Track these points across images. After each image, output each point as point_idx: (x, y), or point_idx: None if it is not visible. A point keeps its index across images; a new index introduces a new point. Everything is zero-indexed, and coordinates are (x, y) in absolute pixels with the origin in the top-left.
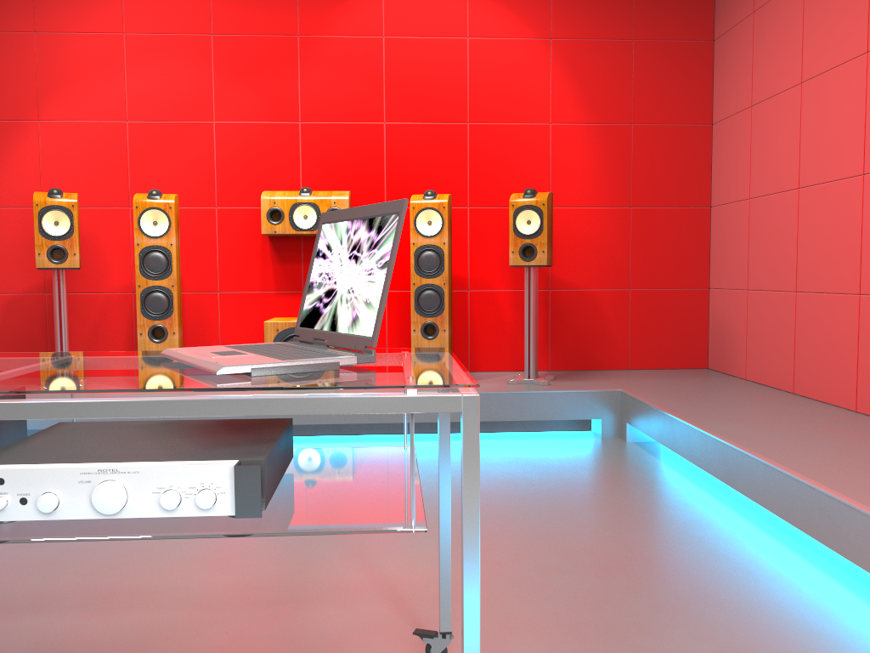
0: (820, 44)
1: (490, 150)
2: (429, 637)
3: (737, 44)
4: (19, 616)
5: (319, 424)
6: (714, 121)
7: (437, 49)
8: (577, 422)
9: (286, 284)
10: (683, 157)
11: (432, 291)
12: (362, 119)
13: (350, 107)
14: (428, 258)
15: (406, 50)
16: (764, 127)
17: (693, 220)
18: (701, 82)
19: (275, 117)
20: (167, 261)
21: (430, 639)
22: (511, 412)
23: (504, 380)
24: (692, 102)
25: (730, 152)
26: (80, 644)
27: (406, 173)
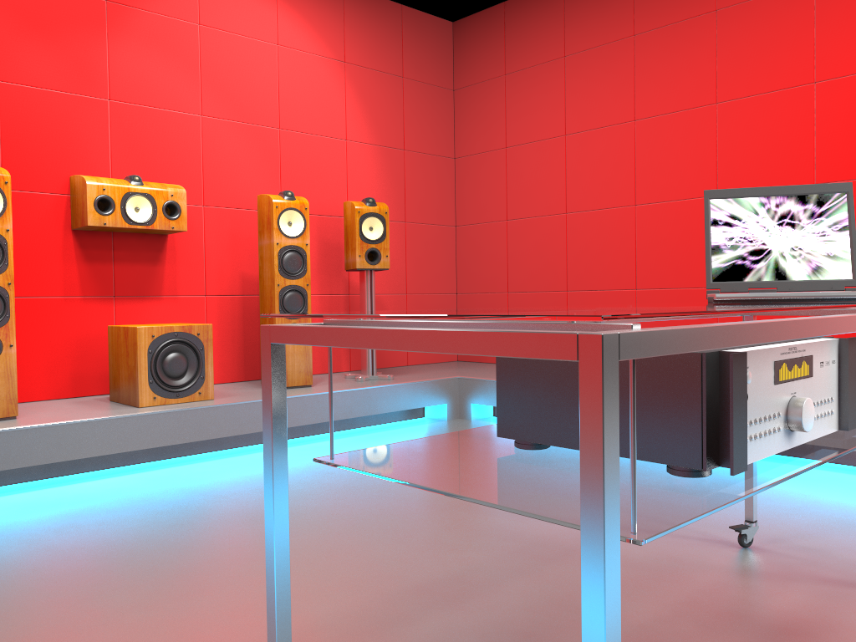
0: (585, 109)
1: (299, 157)
2: (744, 528)
3: (485, 97)
4: (400, 630)
5: (196, 441)
6: (458, 156)
7: (250, 50)
8: (414, 410)
9: (95, 287)
10: (438, 183)
11: (296, 292)
12: (178, 108)
13: (165, 93)
14: (293, 258)
15: (222, 44)
16: (522, 165)
17: (445, 236)
18: (447, 123)
19: (80, 89)
20: (2, 252)
21: (746, 530)
22: (386, 405)
23: (343, 379)
24: (442, 138)
25: (480, 182)
26: (519, 622)
27: (223, 171)
